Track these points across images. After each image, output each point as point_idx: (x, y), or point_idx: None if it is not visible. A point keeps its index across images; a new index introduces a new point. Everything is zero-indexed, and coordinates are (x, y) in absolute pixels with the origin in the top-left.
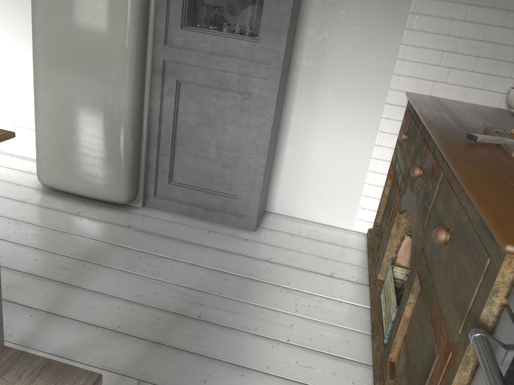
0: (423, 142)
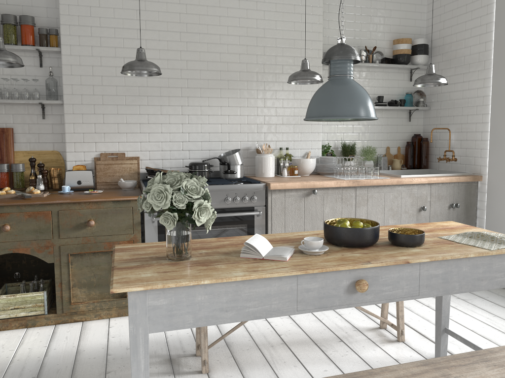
0: None
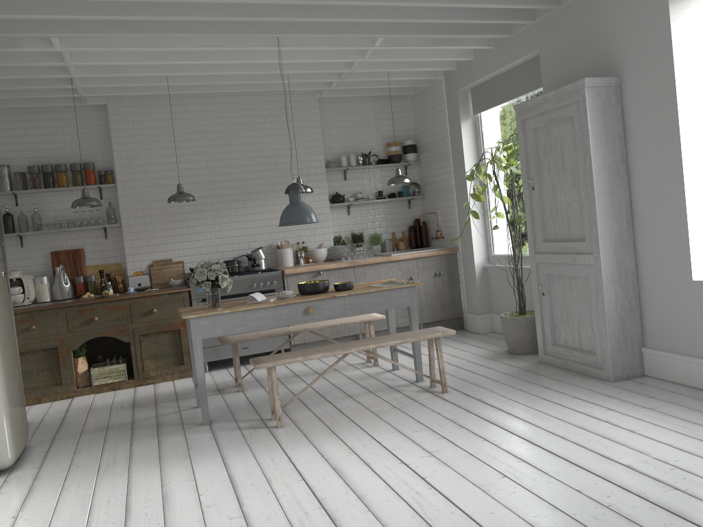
0: (80, 311)
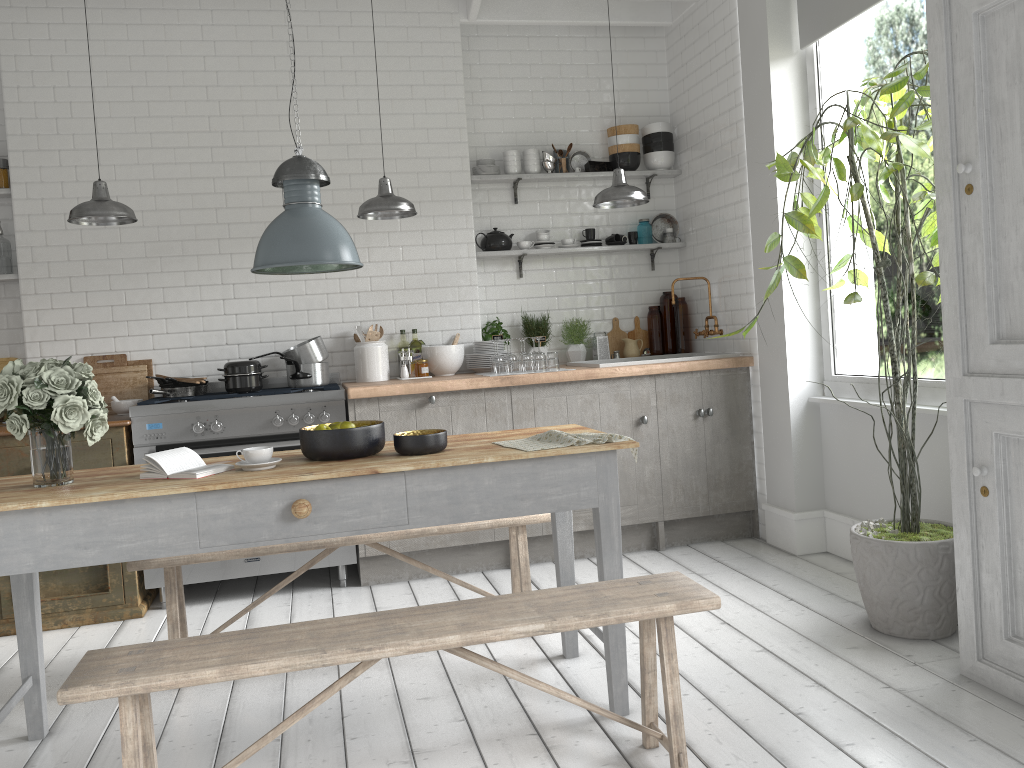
0: None
